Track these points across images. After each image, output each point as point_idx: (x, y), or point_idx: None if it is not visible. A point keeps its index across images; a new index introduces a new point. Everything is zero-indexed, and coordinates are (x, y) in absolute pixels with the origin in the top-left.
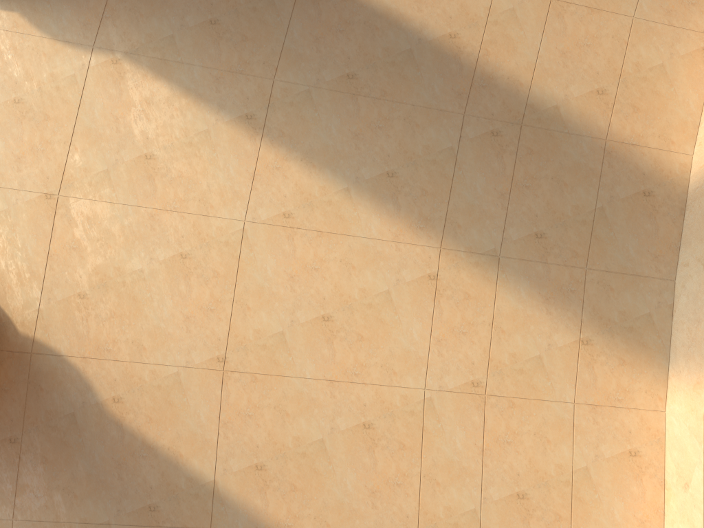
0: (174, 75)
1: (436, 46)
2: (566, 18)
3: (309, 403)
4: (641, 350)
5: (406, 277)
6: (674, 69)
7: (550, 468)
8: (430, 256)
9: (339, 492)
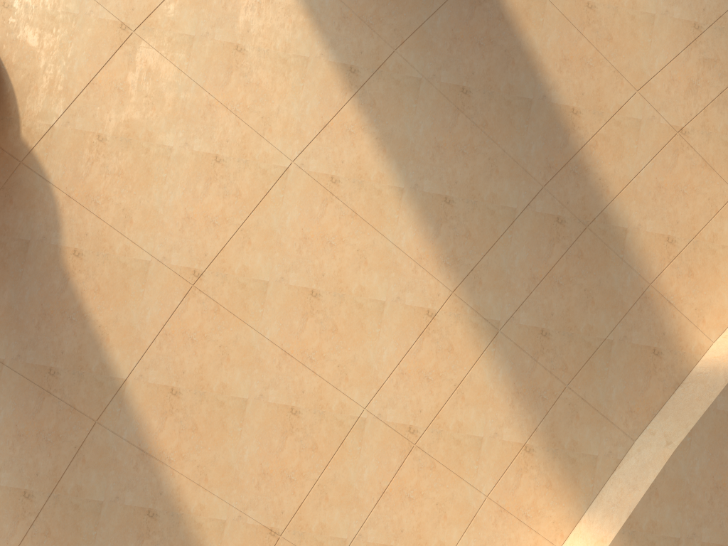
0: None
1: (555, 112)
2: (680, 157)
3: (254, 360)
4: (571, 484)
5: (407, 300)
6: None
7: (432, 541)
8: (439, 294)
9: (233, 456)
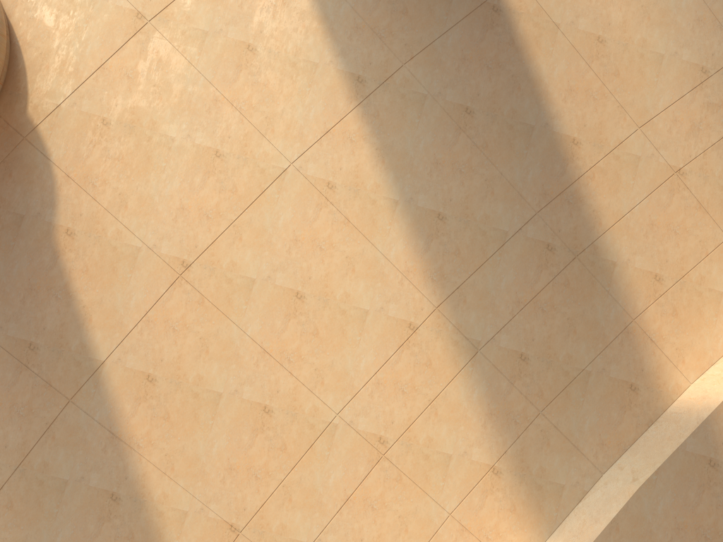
0: None
1: (556, 140)
2: (675, 197)
3: (233, 356)
4: (535, 510)
5: (391, 311)
6: None
7: None
8: (423, 308)
9: (202, 448)
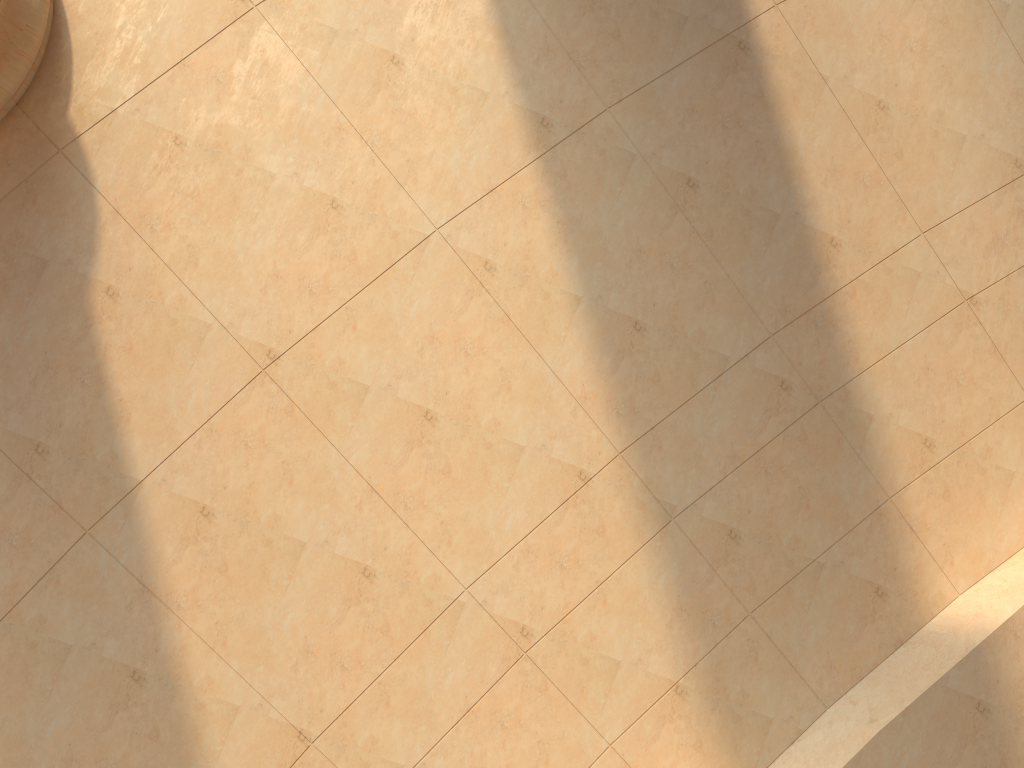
0: (504, 1)
1: (808, 238)
2: (962, 334)
3: (326, 491)
4: (729, 751)
5: (555, 451)
6: (1020, 490)
7: None
8: (601, 452)
9: (270, 618)
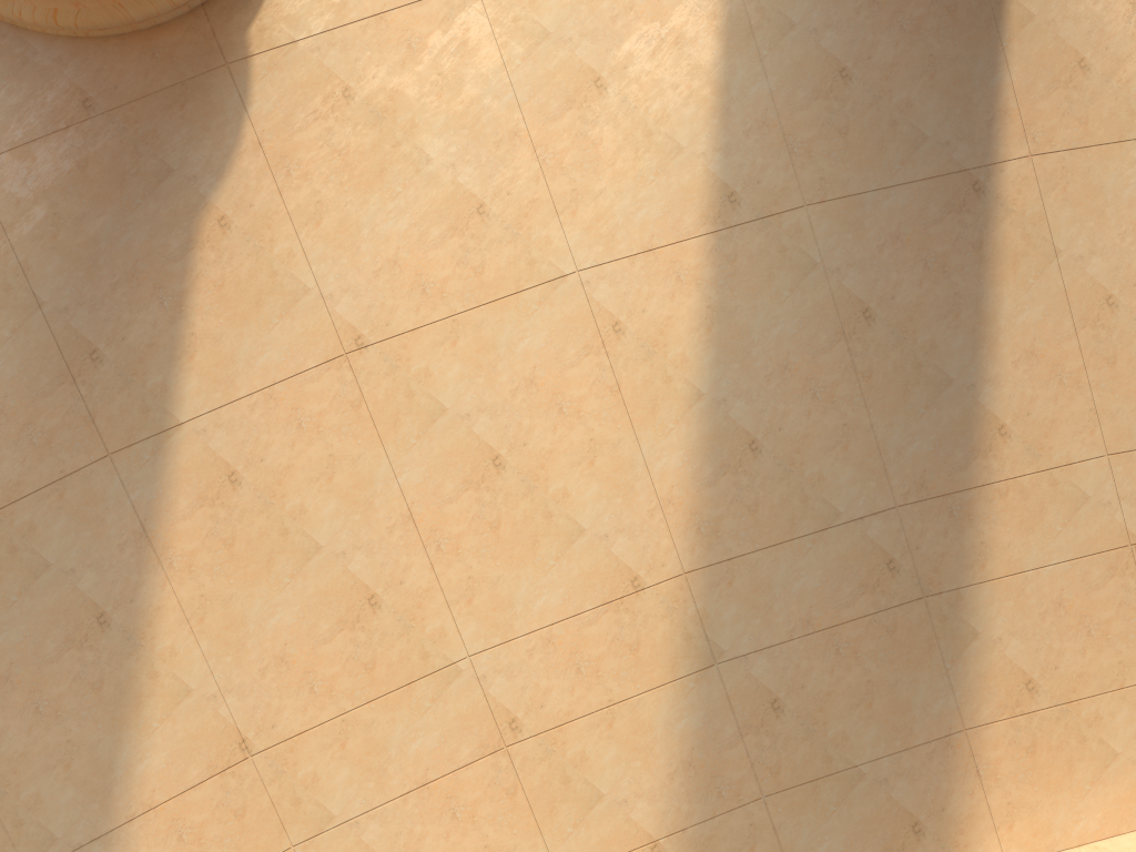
0: (736, 58)
1: (975, 415)
2: (1113, 581)
3: (363, 502)
4: None
5: (616, 546)
6: (1118, 775)
7: None
8: (665, 565)
9: (256, 611)
